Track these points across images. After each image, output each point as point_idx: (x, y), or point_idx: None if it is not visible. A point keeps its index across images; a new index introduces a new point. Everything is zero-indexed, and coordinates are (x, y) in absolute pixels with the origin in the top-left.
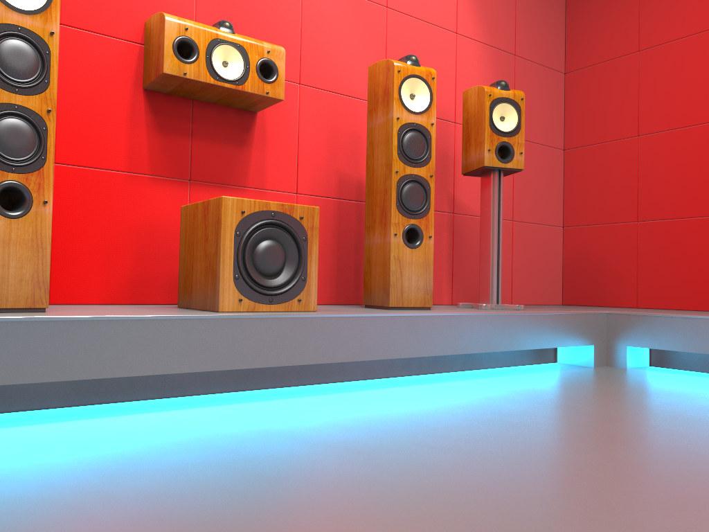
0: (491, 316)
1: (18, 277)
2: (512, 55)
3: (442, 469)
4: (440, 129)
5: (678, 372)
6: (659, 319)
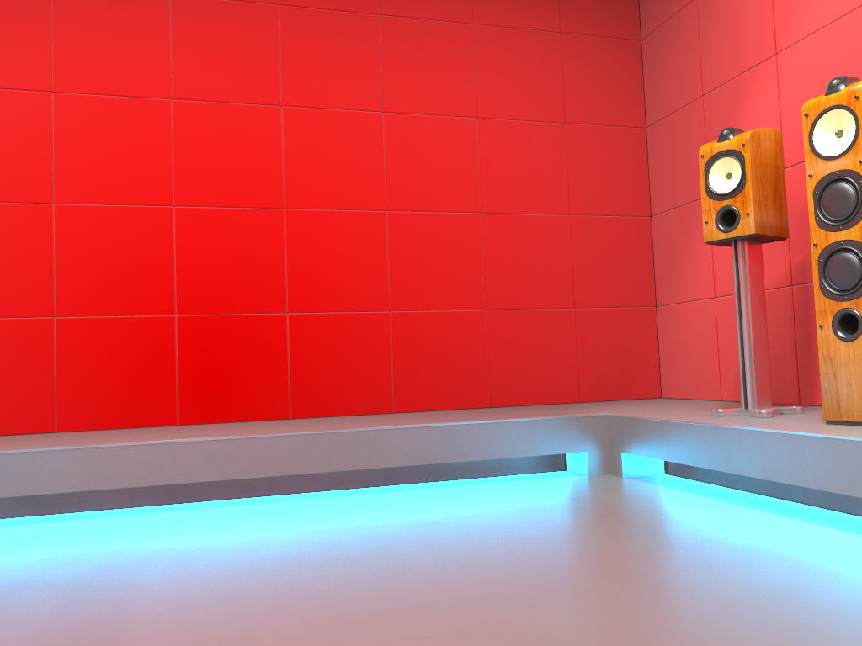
0: None
1: (859, 394)
2: None
3: (698, 625)
4: None
5: None
6: None
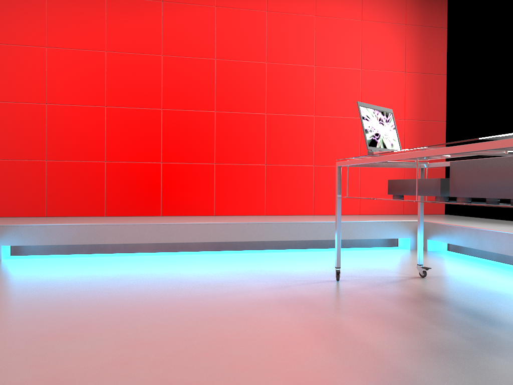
0: None
1: None
2: None
3: (29, 338)
4: None
5: (32, 257)
6: (24, 227)
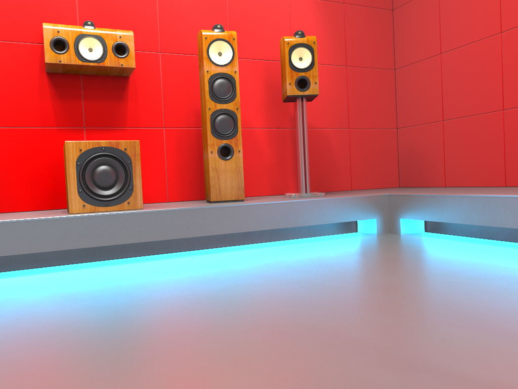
0: (275, 204)
1: None
2: (340, 3)
3: (98, 309)
4: (279, 68)
5: (435, 236)
6: (417, 198)
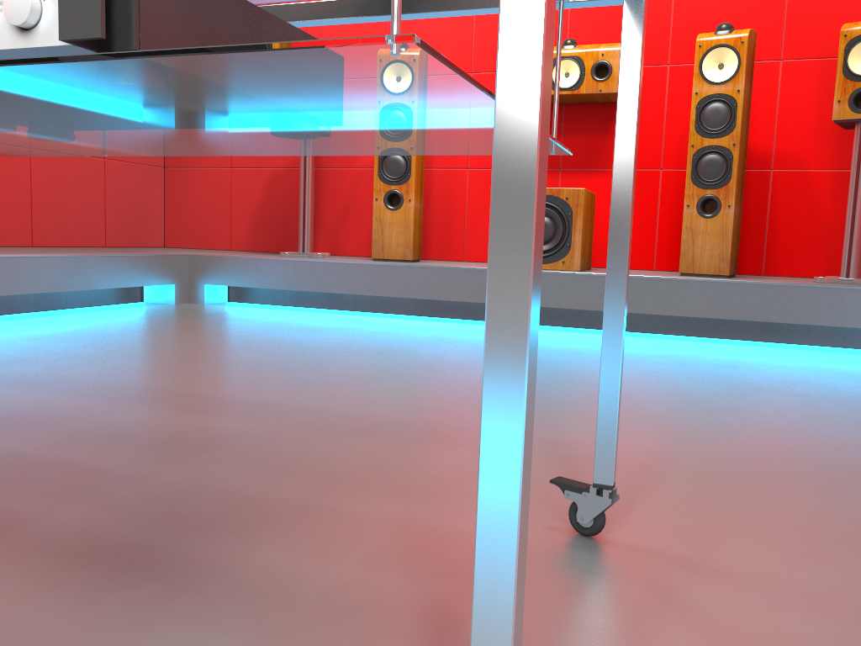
0: (751, 285)
1: (396, 242)
2: None
3: (438, 348)
4: None
5: None
6: None
